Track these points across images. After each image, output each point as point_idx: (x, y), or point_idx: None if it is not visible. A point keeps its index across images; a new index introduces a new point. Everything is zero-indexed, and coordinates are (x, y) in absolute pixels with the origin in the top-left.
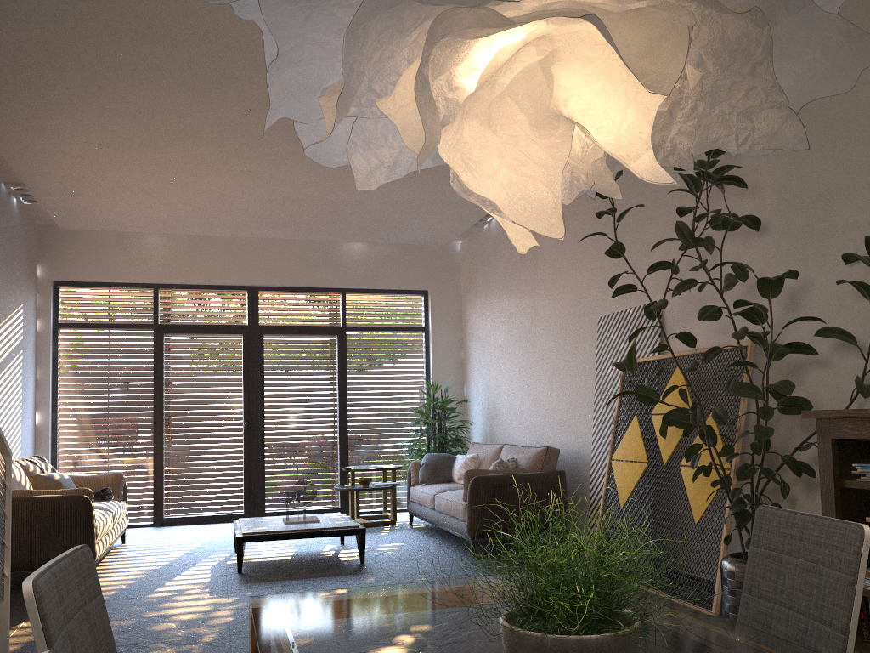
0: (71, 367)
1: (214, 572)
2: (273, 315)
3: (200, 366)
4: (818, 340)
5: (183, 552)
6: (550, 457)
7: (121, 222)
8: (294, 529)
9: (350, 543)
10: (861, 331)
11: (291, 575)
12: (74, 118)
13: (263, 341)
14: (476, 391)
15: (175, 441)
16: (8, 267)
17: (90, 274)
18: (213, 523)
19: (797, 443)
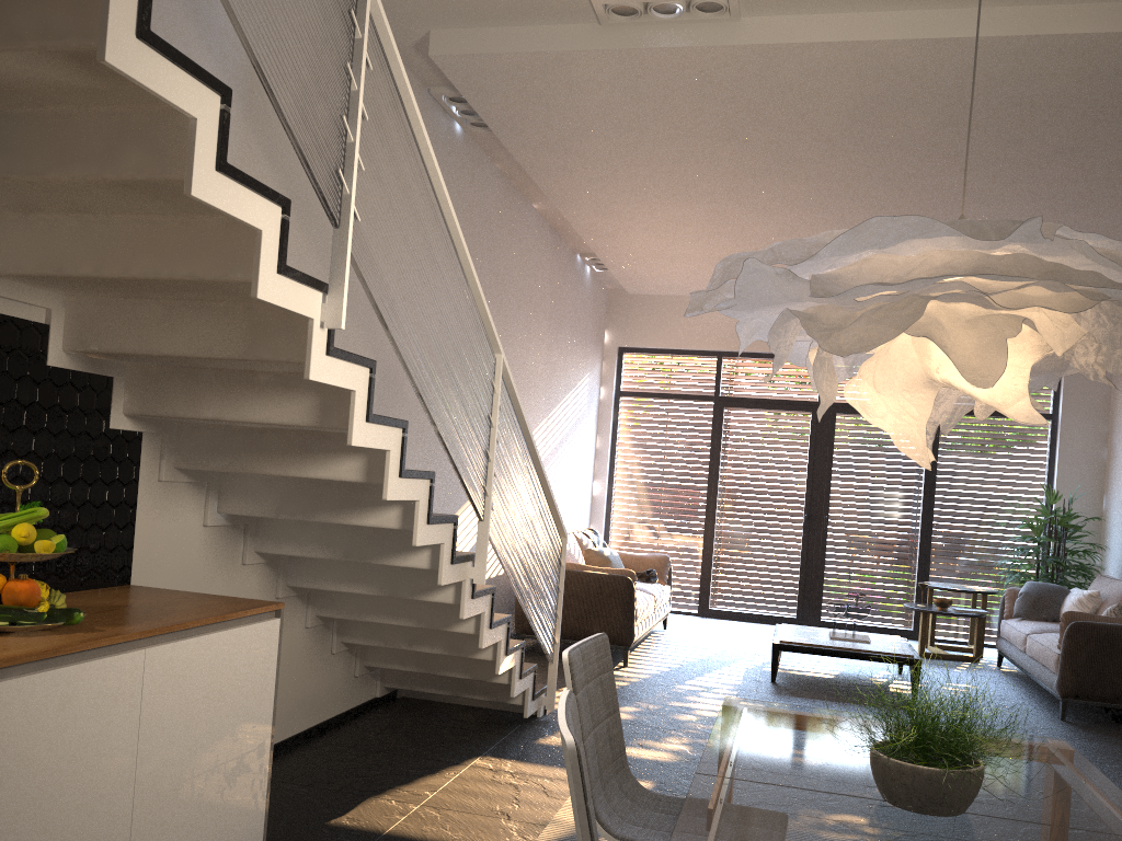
0: (629, 438)
1: (746, 676)
2: None
3: (760, 446)
4: None
5: (720, 649)
6: None
7: (687, 287)
8: (836, 646)
9: (909, 674)
10: None
11: (827, 695)
12: (643, 202)
13: (835, 421)
14: (1117, 506)
15: (727, 527)
16: (578, 337)
17: (654, 340)
18: (760, 623)
19: None
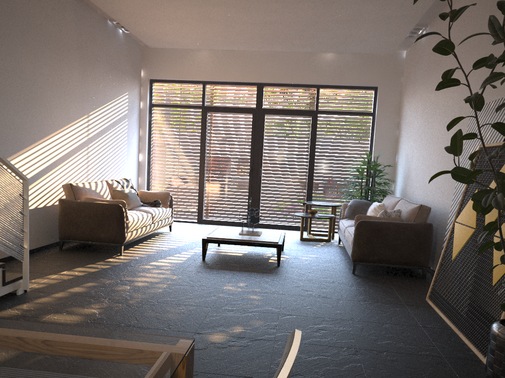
0: (158, 130)
1: (191, 257)
2: (272, 102)
3: (227, 133)
4: None
5: (191, 241)
6: (421, 213)
7: (179, 42)
8: (238, 239)
9: (287, 251)
10: None
11: (228, 267)
12: None
13: (264, 118)
14: (401, 159)
15: (211, 176)
16: (115, 70)
17: (168, 75)
18: (229, 225)
19: None
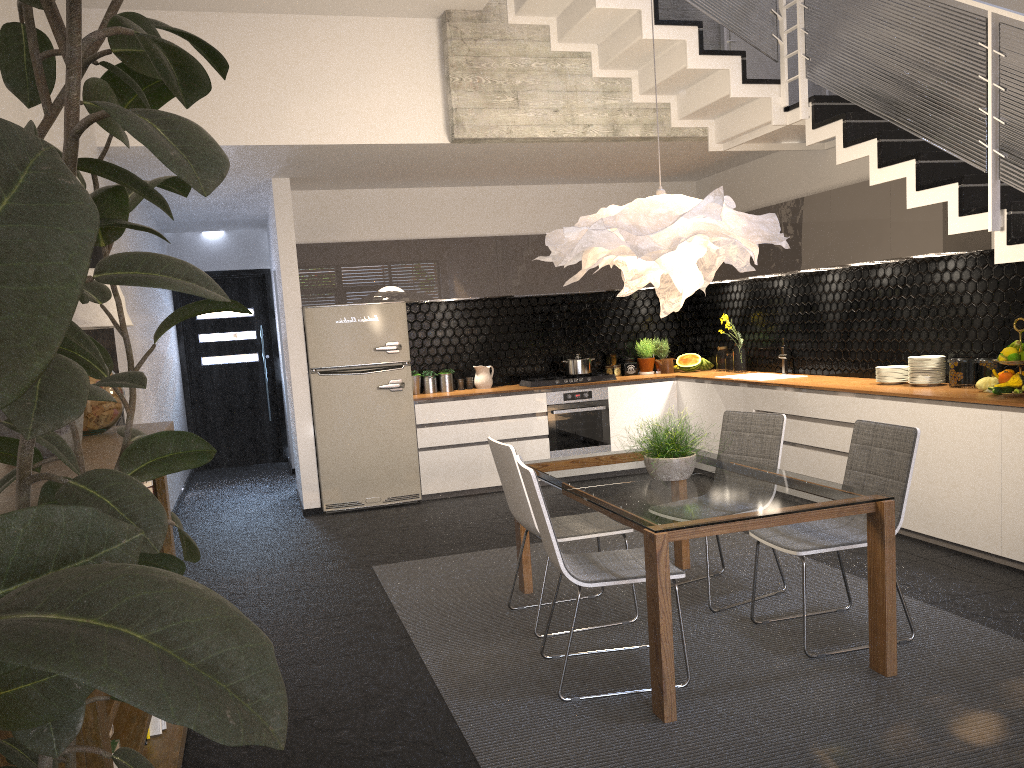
0: None
1: None
2: None
3: None
4: None
5: None
6: None
7: None
8: None
9: None
10: None
11: None
12: None
13: None
14: None
15: None
16: None
17: None
18: None
19: None
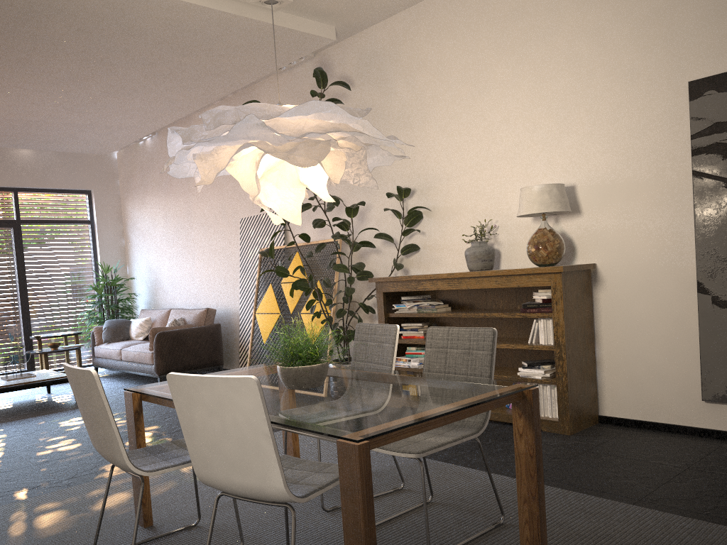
0: None
1: None
2: None
3: None
4: (375, 238)
5: None
6: (210, 315)
7: None
8: (20, 382)
9: (55, 392)
10: (395, 234)
11: (25, 415)
12: None
13: None
14: (139, 270)
15: None
16: None
17: None
18: None
19: (365, 296)
